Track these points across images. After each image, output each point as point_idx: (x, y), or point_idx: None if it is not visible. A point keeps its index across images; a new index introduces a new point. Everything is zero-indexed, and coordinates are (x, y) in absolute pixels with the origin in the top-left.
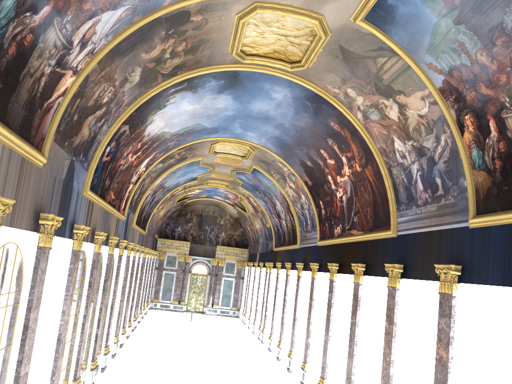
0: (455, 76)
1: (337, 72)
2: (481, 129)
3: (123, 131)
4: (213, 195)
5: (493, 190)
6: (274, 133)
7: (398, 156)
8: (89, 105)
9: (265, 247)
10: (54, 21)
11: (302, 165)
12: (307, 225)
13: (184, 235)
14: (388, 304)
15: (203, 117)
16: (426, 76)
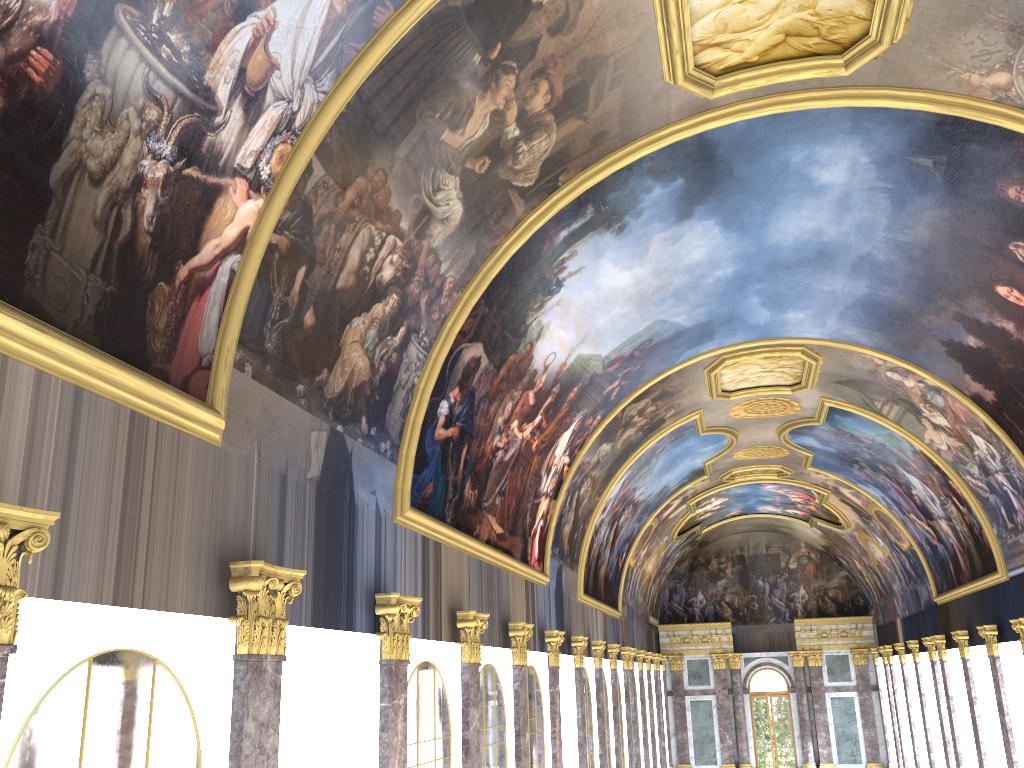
0: None
1: (988, 13)
2: None
3: (473, 361)
4: (756, 505)
5: None
6: (854, 292)
7: None
8: (343, 286)
9: (911, 602)
10: (117, 16)
11: (953, 355)
12: (1013, 514)
13: (713, 608)
14: None
15: (666, 299)
16: None
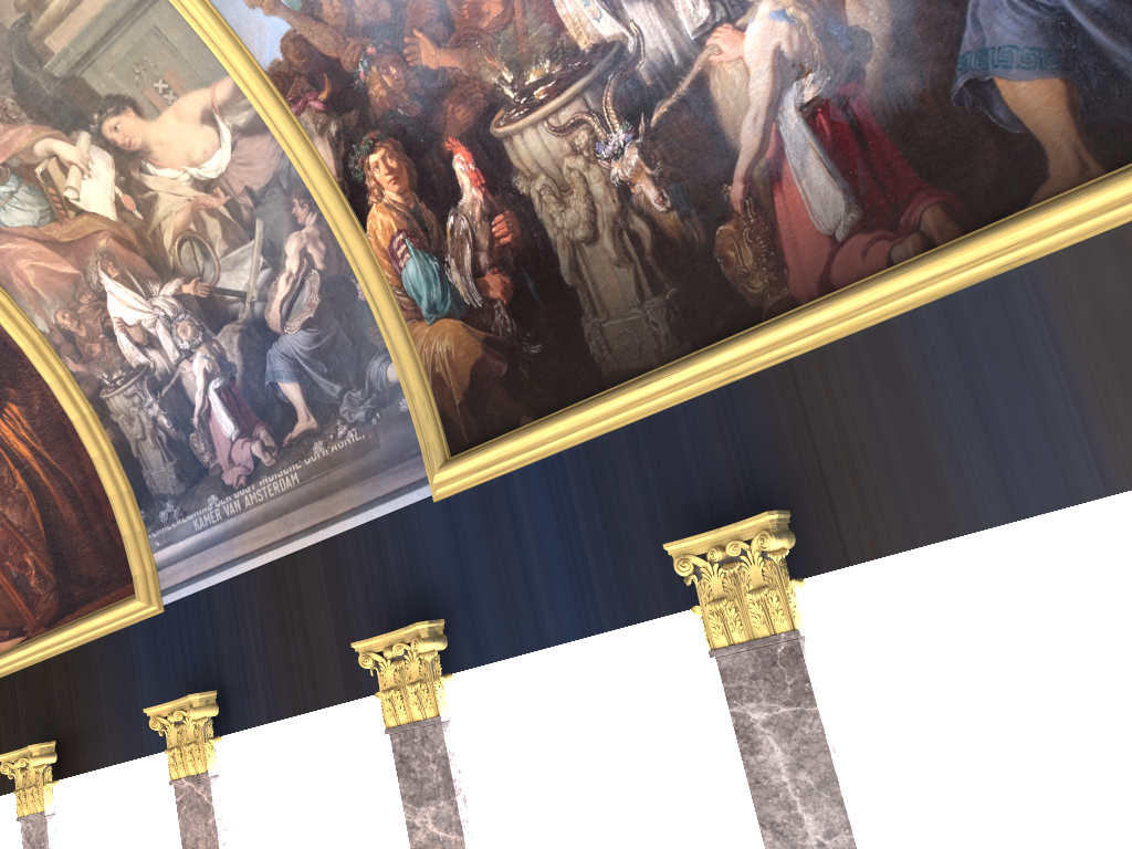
0: (330, 16)
1: None
2: (427, 188)
3: None
4: None
5: (495, 366)
6: None
7: (127, 345)
8: None
9: None
10: None
11: None
12: None
13: None
14: (188, 842)
15: None
16: (224, 24)
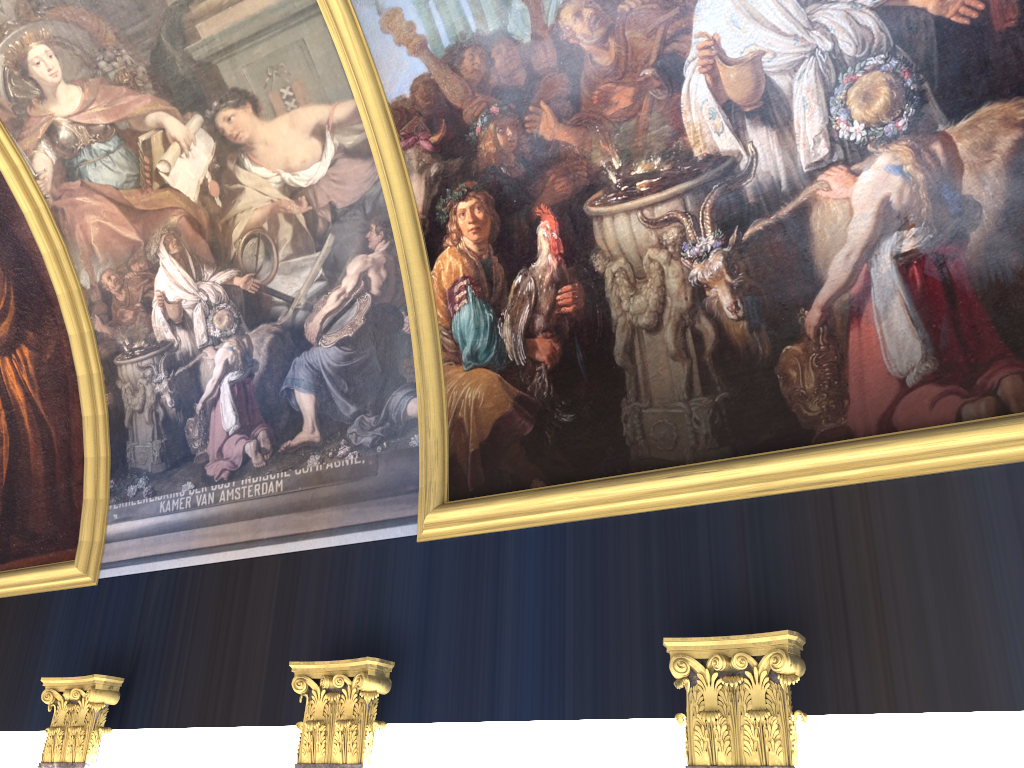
0: (467, 70)
1: None
2: (504, 245)
3: None
4: None
5: (520, 424)
6: None
7: (159, 319)
8: None
9: None
10: None
11: None
12: None
13: None
14: None
15: None
16: (367, 52)
